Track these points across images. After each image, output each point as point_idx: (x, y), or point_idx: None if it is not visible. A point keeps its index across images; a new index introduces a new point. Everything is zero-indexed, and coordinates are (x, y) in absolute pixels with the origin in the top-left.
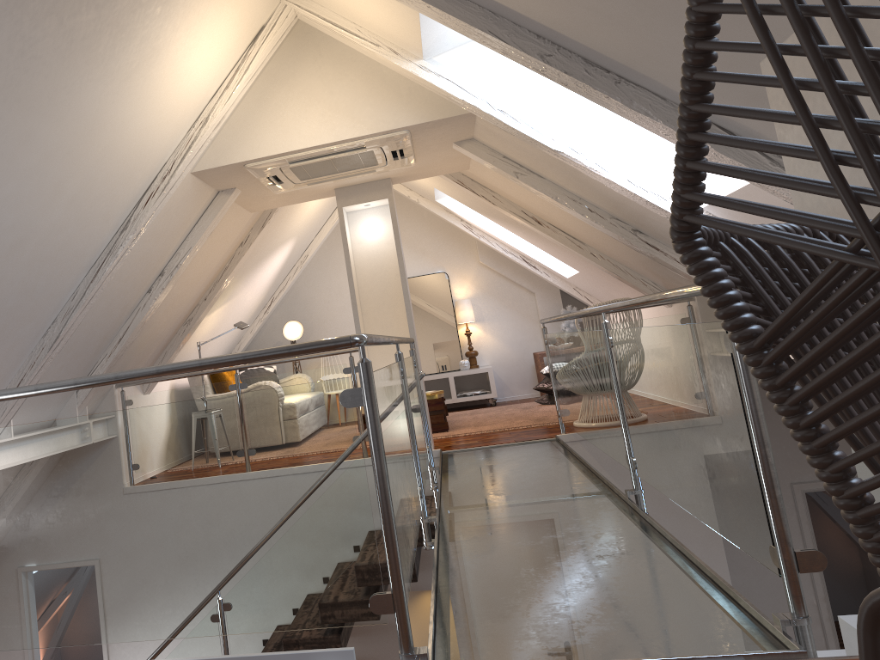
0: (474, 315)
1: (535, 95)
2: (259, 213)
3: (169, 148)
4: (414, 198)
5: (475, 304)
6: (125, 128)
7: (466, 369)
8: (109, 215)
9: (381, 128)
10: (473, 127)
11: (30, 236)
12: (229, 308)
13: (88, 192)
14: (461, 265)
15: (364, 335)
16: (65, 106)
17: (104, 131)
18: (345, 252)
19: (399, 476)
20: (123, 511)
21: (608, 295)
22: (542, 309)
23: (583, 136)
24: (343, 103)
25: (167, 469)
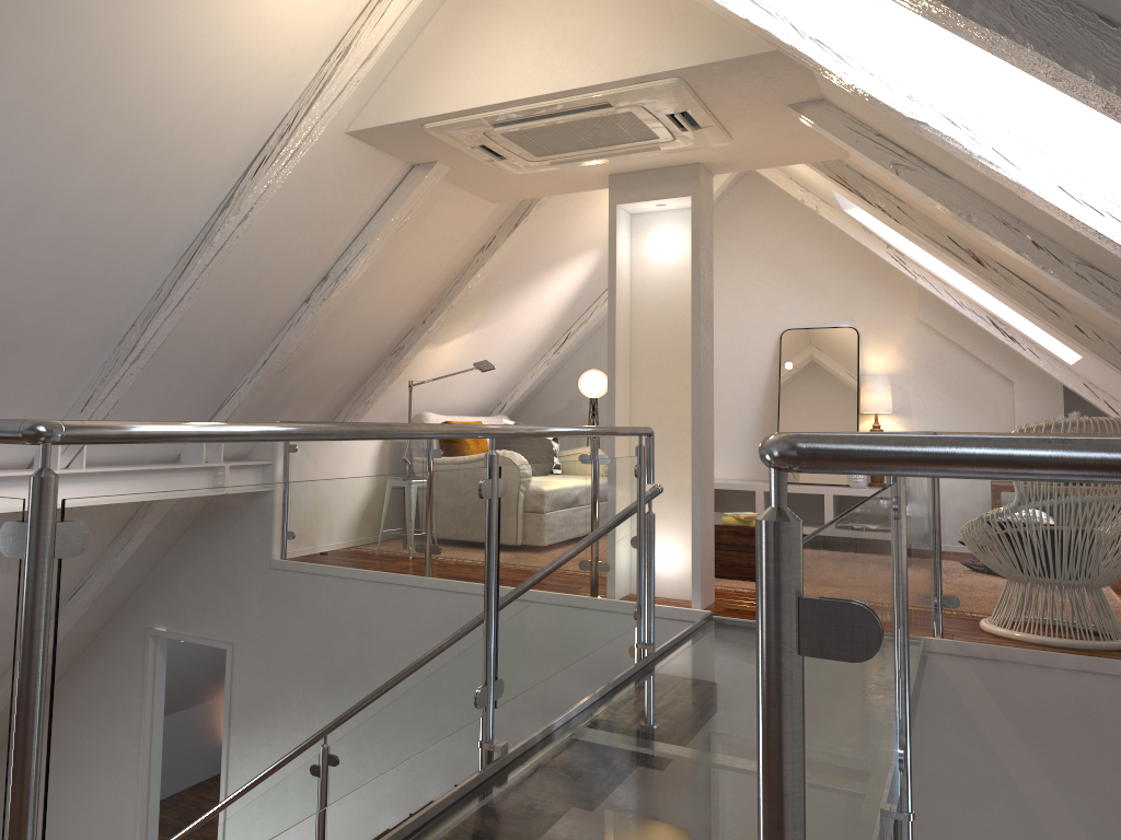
0: (895, 403)
1: (891, 11)
2: (510, 205)
3: (289, 91)
4: (811, 203)
5: (899, 386)
6: (186, 55)
7: (858, 486)
8: (194, 184)
9: (628, 72)
10: (811, 77)
11: (47, 203)
12: (482, 339)
13: (141, 147)
14: (885, 319)
15: (53, 425)
16: (50, 13)
17: (143, 57)
18: (609, 275)
19: (245, 686)
20: None
21: None
22: (1022, 411)
23: (978, 93)
24: (574, 29)
25: None
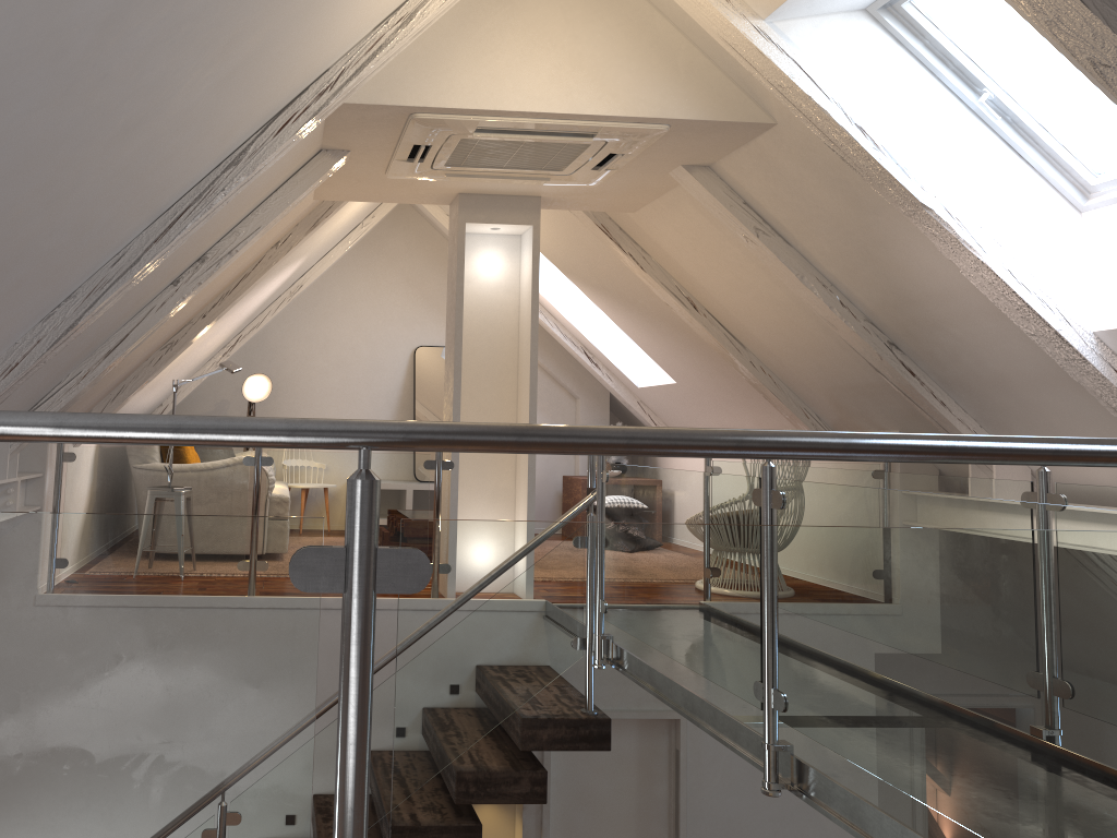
0: None
1: (906, 118)
2: (316, 204)
3: (346, 45)
4: None
5: None
6: None
7: None
8: (233, 129)
9: (640, 111)
10: (735, 148)
11: (150, 121)
12: (204, 337)
13: (248, 72)
14: None
15: None
16: None
17: None
18: (457, 289)
19: None
20: (812, 778)
21: (693, 419)
22: (584, 421)
23: (959, 194)
24: (590, 58)
25: (932, 687)
